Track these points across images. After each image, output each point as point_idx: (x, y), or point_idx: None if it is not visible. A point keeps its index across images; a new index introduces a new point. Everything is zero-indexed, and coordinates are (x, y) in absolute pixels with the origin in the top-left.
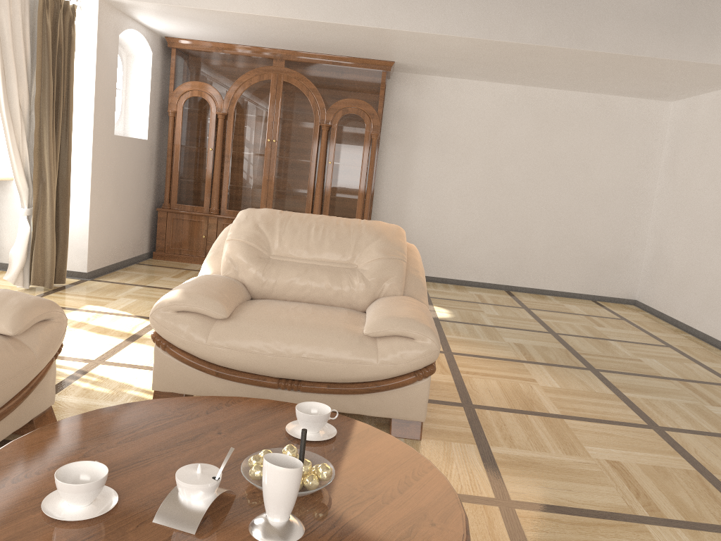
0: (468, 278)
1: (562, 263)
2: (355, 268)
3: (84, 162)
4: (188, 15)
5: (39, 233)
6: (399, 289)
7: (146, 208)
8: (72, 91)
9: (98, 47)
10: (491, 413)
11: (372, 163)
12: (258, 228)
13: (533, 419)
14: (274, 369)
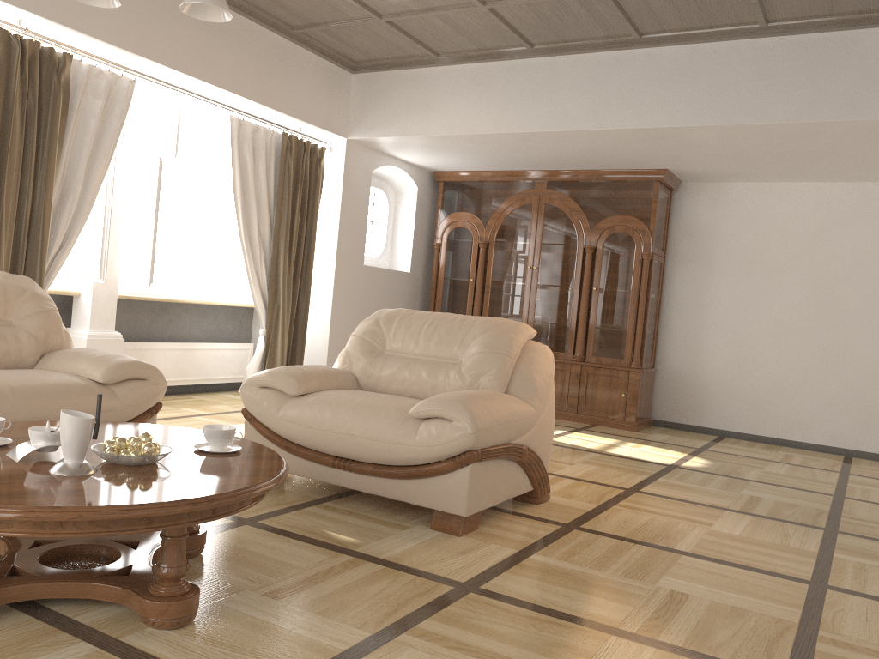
0: (790, 437)
1: None
2: (459, 363)
3: (327, 289)
4: (426, 144)
5: (271, 351)
6: (497, 385)
7: None
8: (315, 223)
9: (344, 183)
10: (590, 535)
11: (643, 287)
12: (377, 324)
13: (637, 548)
14: (328, 445)
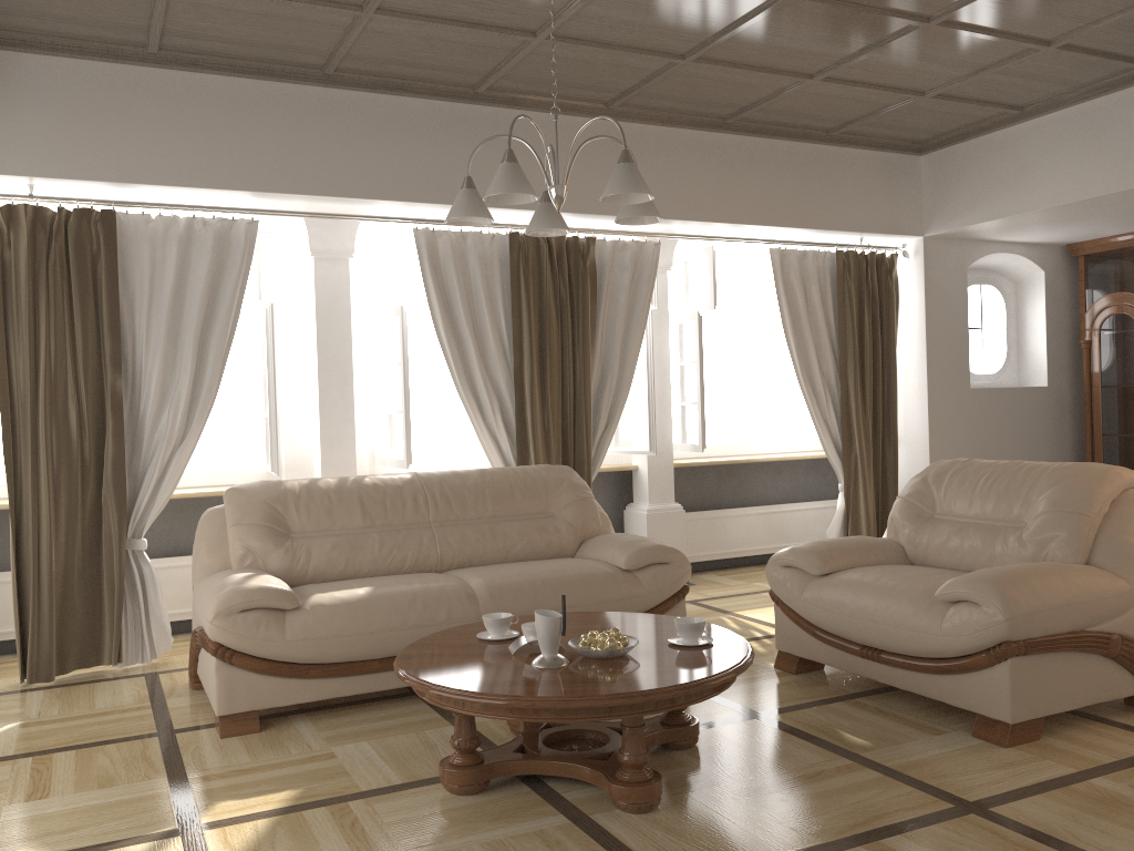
0: None
1: None
2: (1022, 526)
3: (920, 426)
4: (1030, 221)
5: (852, 510)
6: (1070, 555)
7: None
8: (893, 348)
9: (926, 291)
10: None
11: None
12: (924, 482)
13: None
14: (852, 632)
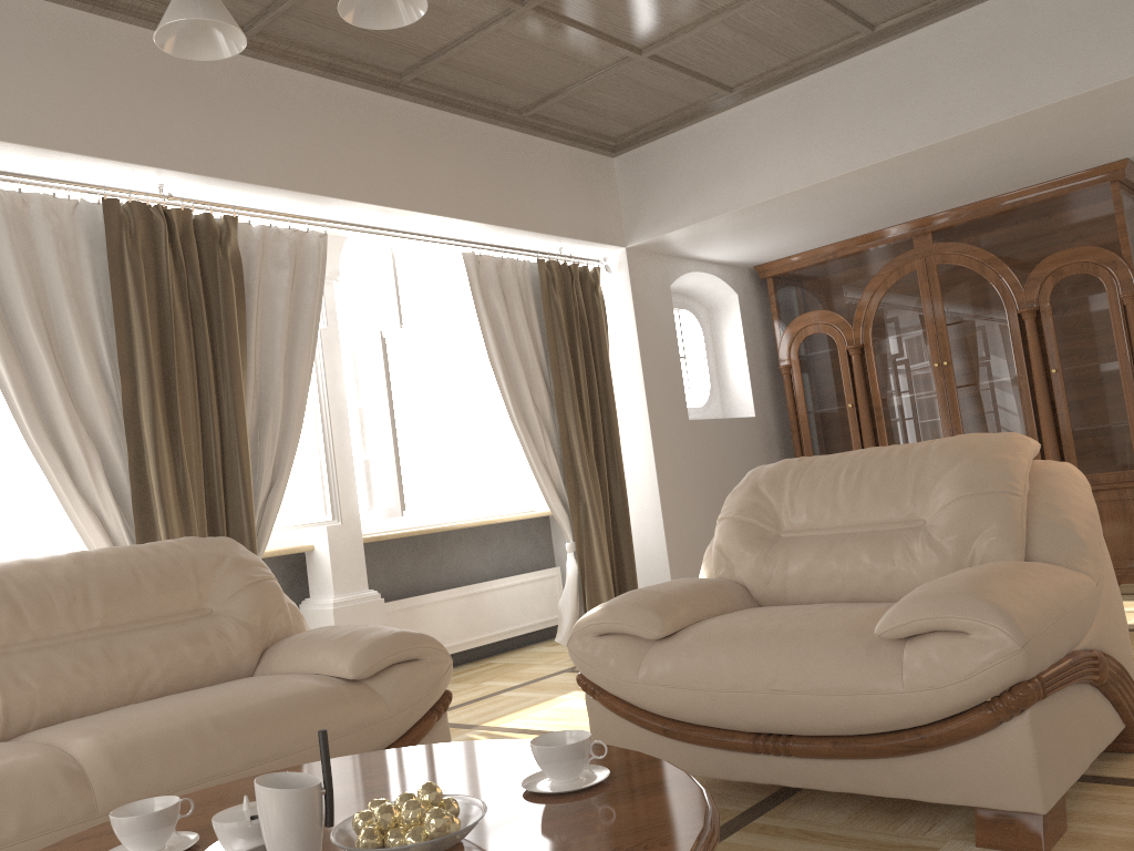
0: None
1: None
2: (921, 525)
3: (646, 466)
4: (741, 223)
5: (588, 572)
6: (1009, 550)
7: None
8: (608, 375)
9: (636, 310)
10: None
11: None
12: (757, 492)
13: None
14: (738, 716)
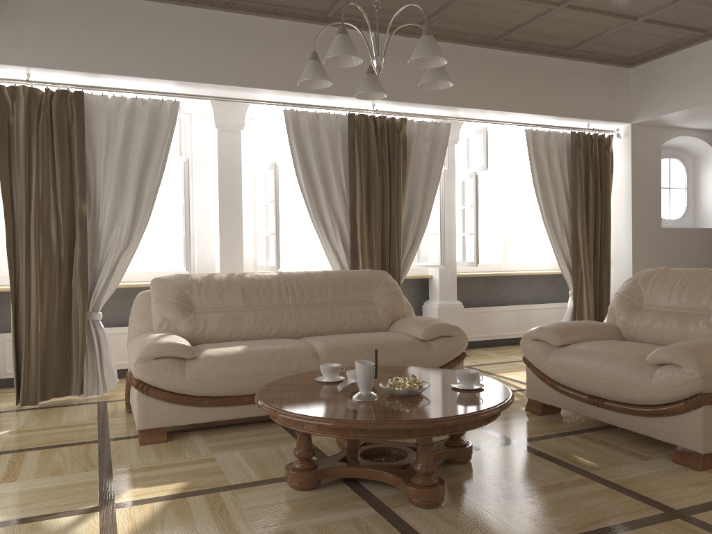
0: None
1: None
2: (709, 313)
3: (626, 253)
4: (707, 111)
5: (578, 308)
6: None
7: None
8: (608, 199)
9: (632, 161)
10: None
11: None
12: (635, 283)
13: None
14: (583, 386)
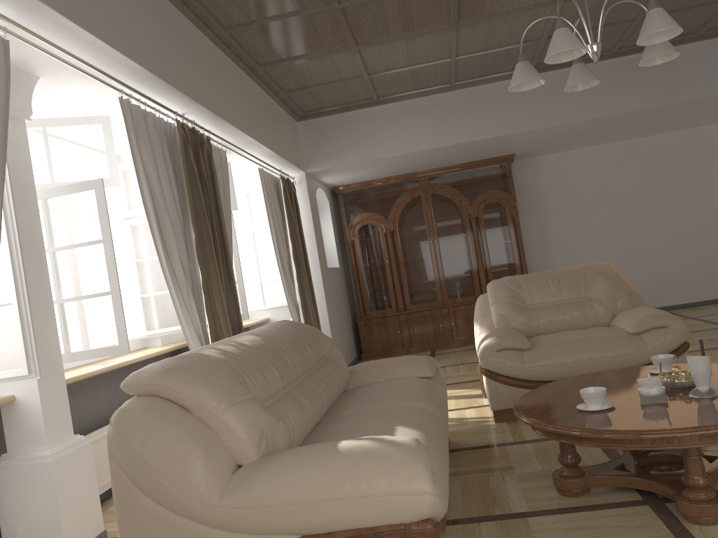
0: None
1: (704, 275)
2: (590, 298)
3: (318, 292)
4: (365, 165)
5: None
6: (629, 304)
7: (349, 320)
8: (304, 242)
9: (310, 206)
10: None
11: (519, 235)
12: (510, 290)
13: None
14: (576, 372)
